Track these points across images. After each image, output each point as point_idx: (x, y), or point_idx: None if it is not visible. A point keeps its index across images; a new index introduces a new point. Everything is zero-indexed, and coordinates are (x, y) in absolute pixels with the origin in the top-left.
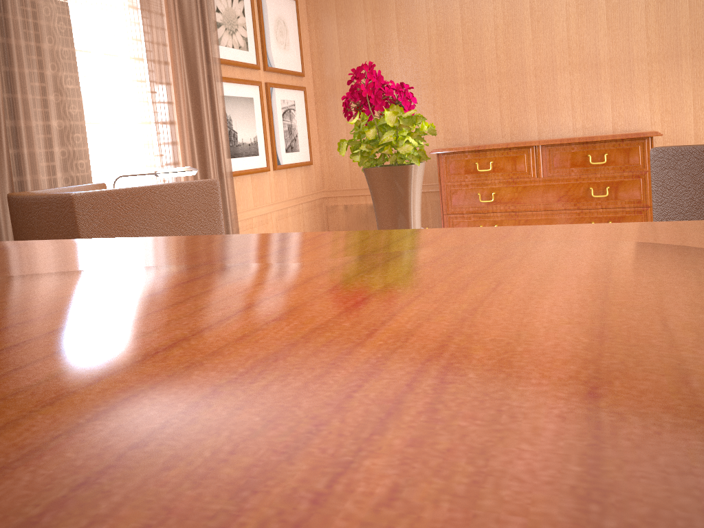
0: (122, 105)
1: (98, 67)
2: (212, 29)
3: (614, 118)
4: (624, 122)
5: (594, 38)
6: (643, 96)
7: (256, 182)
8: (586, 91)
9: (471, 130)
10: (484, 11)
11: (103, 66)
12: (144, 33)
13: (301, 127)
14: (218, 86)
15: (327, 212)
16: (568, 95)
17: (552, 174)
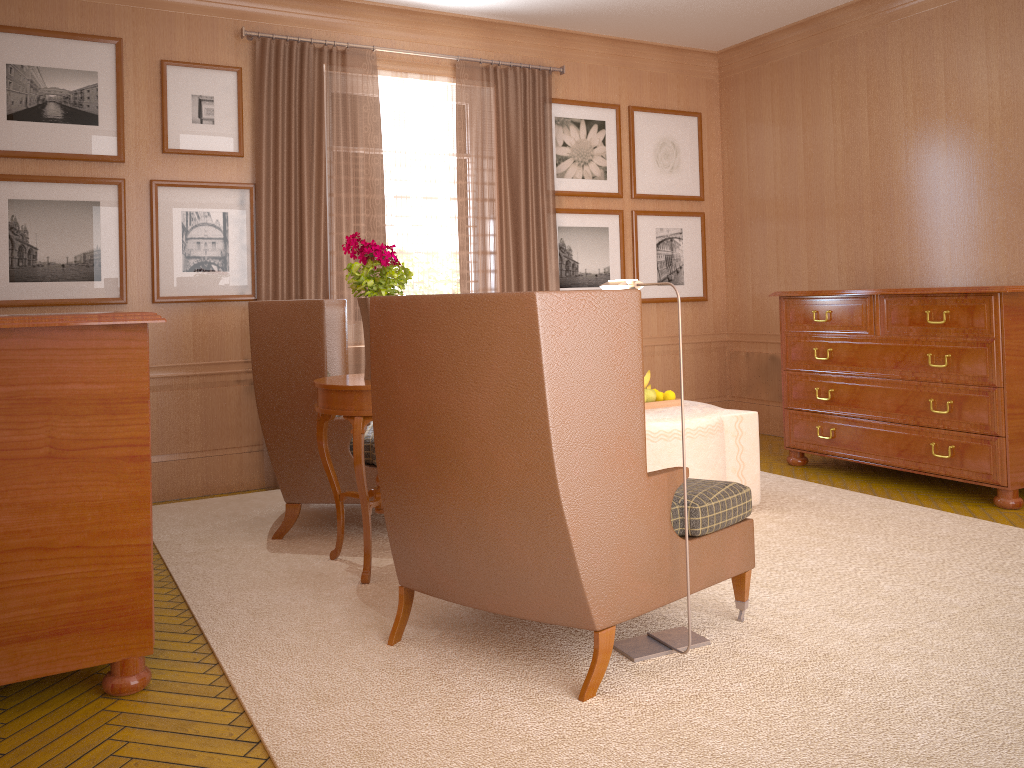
0: (436, 238)
1: (416, 208)
2: (547, 165)
3: None
4: None
5: (1023, 151)
6: None
7: None
8: (1012, 224)
9: (876, 270)
10: (894, 119)
11: (421, 207)
12: (458, 178)
13: (690, 258)
14: (549, 218)
15: (730, 358)
16: (989, 230)
17: (889, 332)
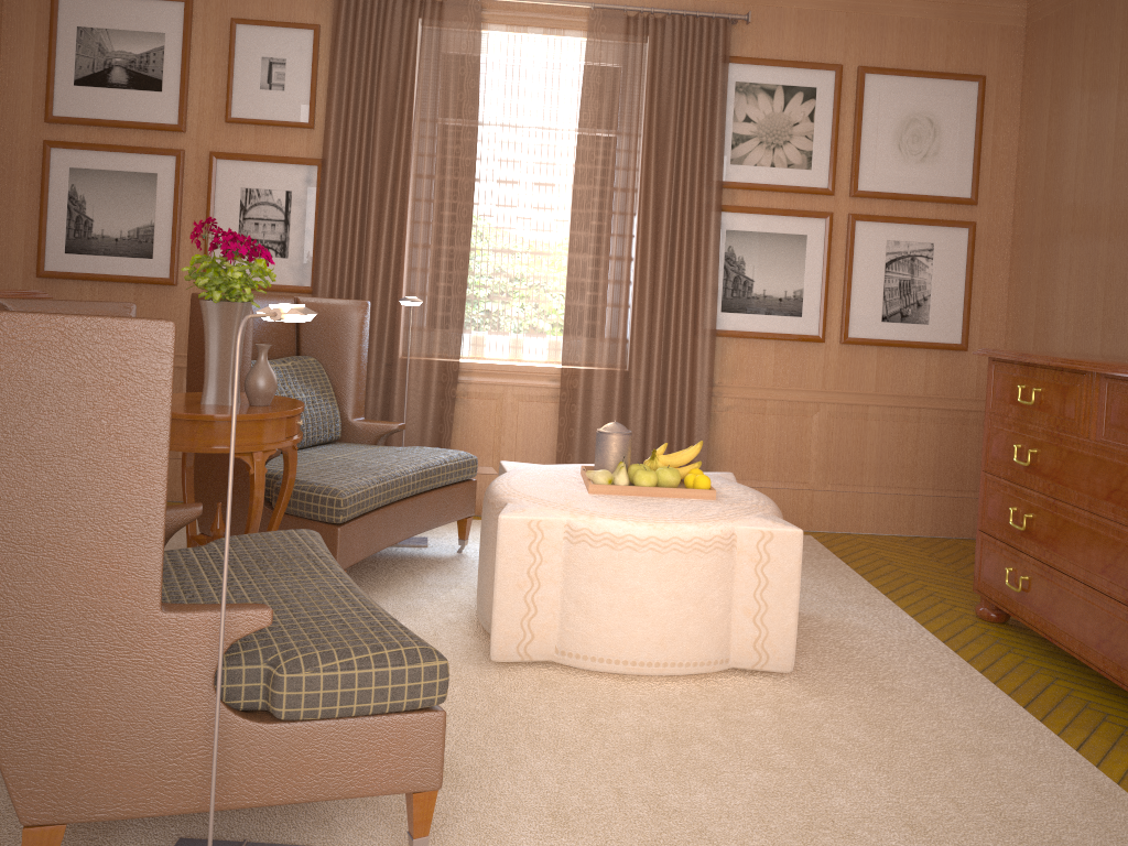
0: (548, 235)
1: (524, 197)
2: (711, 147)
3: None
4: None
5: None
6: None
7: (789, 353)
8: None
9: None
10: None
11: (531, 195)
12: (578, 160)
13: (943, 286)
14: (708, 218)
15: None
16: None
17: (1105, 437)
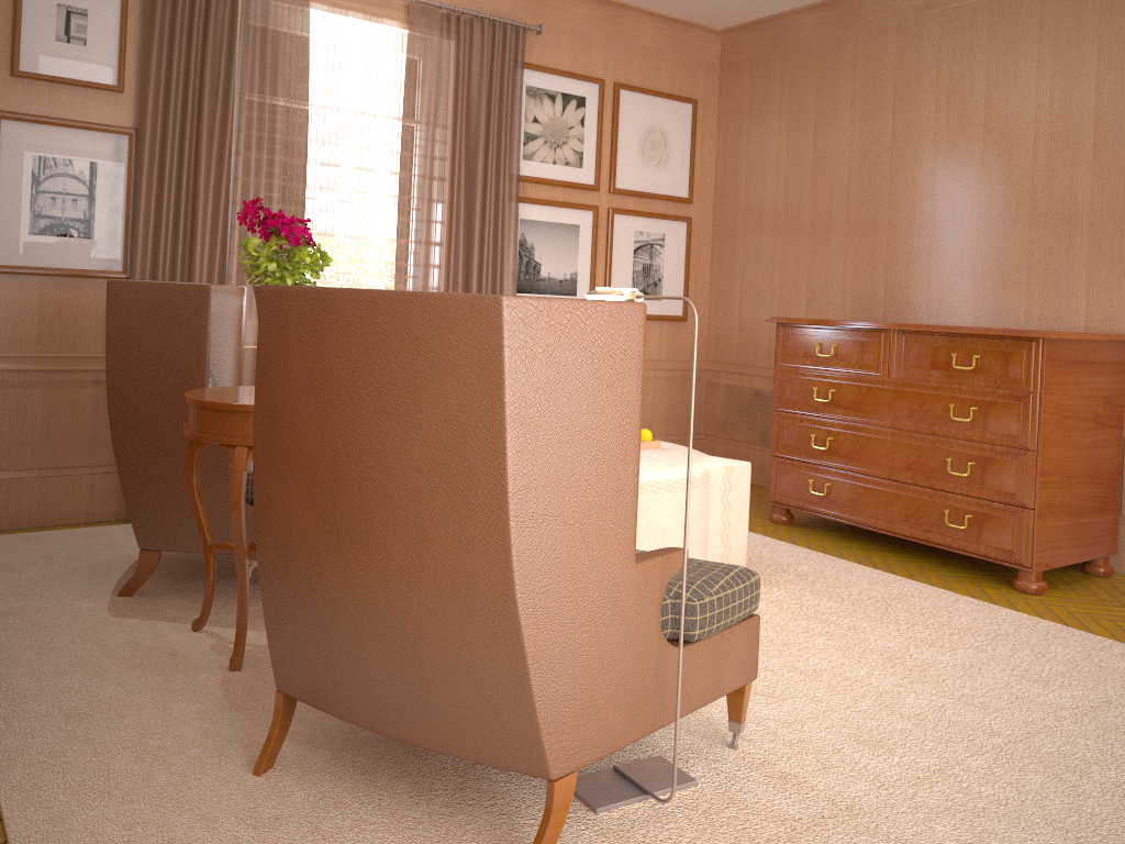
0: (369, 220)
1: (346, 181)
2: (512, 143)
3: (1088, 308)
4: (1104, 316)
5: (1071, 175)
6: None
7: None
8: (1050, 258)
9: (886, 300)
10: (922, 125)
11: (353, 180)
12: (403, 148)
13: (671, 269)
14: (510, 208)
15: (707, 390)
16: (1023, 263)
17: (905, 375)
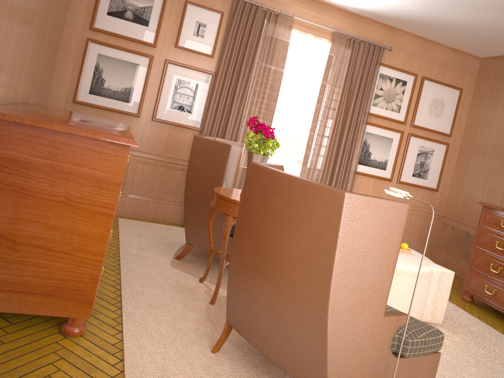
0: (299, 122)
1: (293, 104)
2: (368, 98)
3: None
4: None
5: None
6: None
7: (378, 184)
8: None
9: None
10: None
11: (296, 104)
12: (319, 94)
13: (434, 166)
14: (362, 126)
15: (442, 225)
16: None
17: None
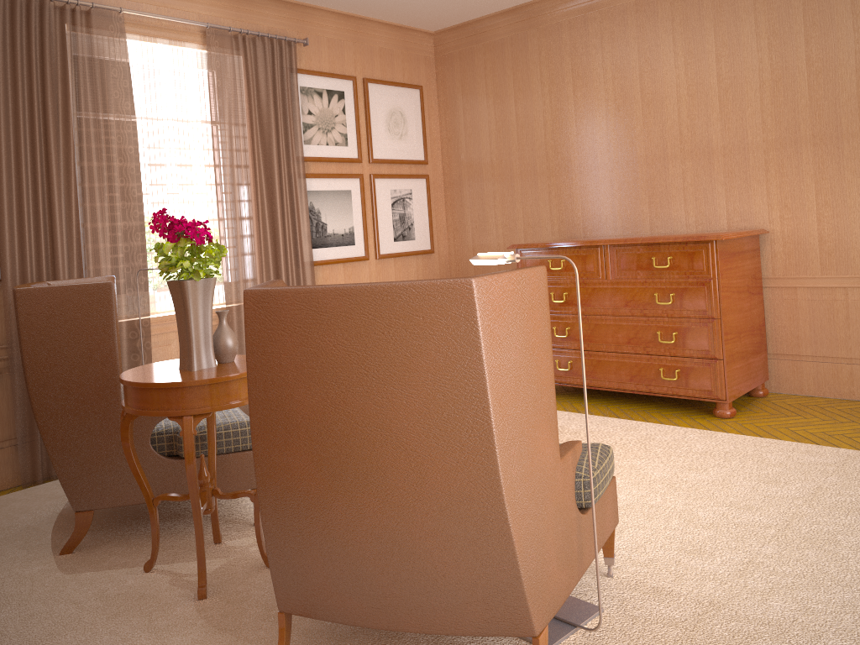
0: (193, 206)
1: (171, 176)
2: (296, 132)
3: (728, 213)
4: (740, 218)
5: (706, 122)
6: (759, 189)
7: (351, 270)
8: (698, 181)
9: (584, 222)
10: (596, 94)
11: (176, 175)
12: (214, 145)
13: (419, 215)
14: (300, 183)
15: None
16: (680, 187)
17: (619, 276)
